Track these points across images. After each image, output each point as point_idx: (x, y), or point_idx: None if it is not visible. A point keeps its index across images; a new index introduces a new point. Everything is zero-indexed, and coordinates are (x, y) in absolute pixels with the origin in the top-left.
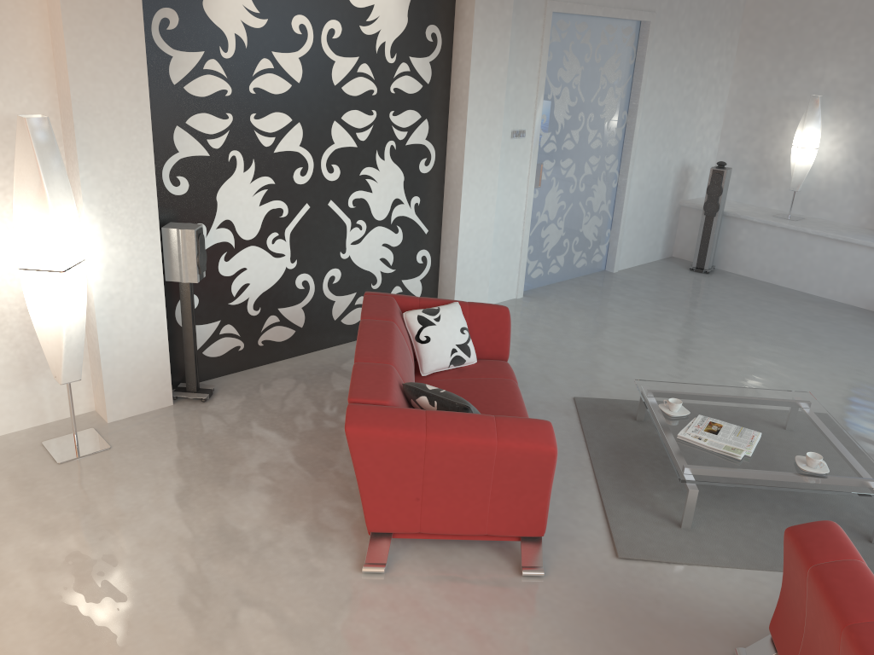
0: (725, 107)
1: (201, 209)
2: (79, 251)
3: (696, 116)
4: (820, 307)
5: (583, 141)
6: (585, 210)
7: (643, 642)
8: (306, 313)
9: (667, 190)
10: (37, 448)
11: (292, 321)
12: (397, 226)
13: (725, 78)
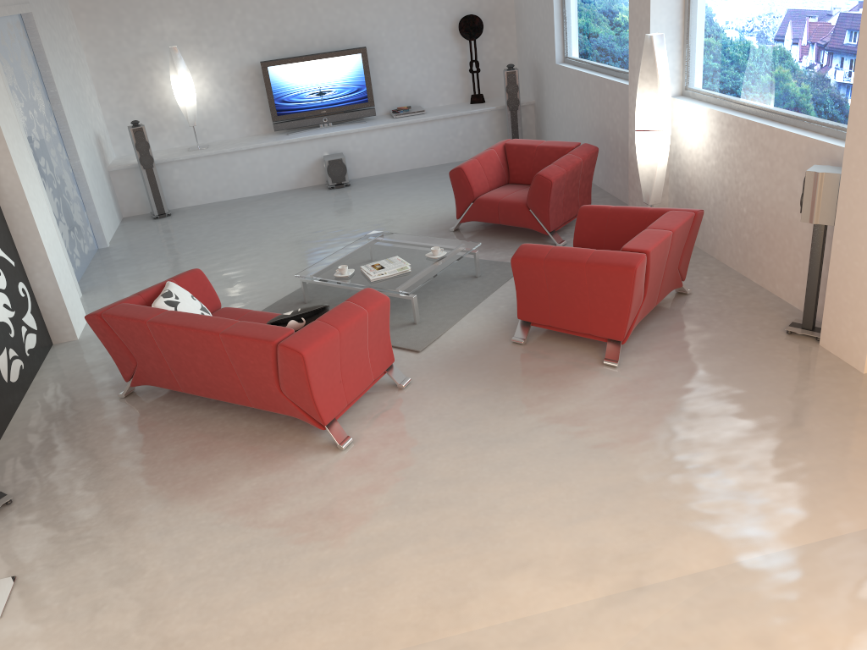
0: (91, 76)
1: None
2: None
3: (84, 90)
4: (269, 200)
5: (41, 137)
6: (68, 200)
7: (484, 365)
8: None
9: (98, 161)
10: None
11: None
12: None
13: (81, 51)
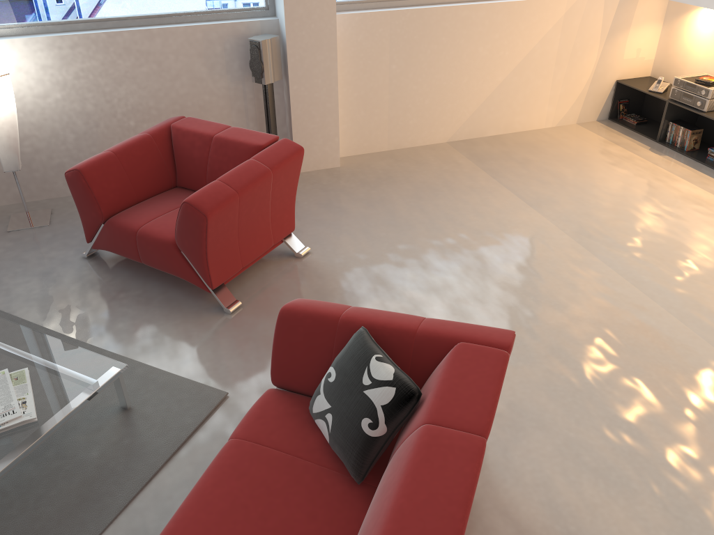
0: None
1: None
2: None
3: None
4: None
5: None
6: None
7: None
8: None
9: None
10: None
11: None
12: None
13: None
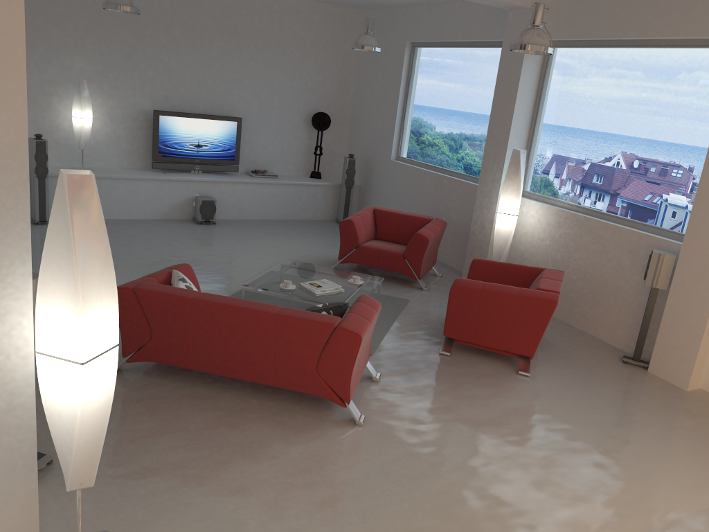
0: None
1: None
2: None
3: None
4: (145, 224)
5: None
6: None
7: (430, 368)
8: None
9: None
10: None
11: None
12: None
13: None
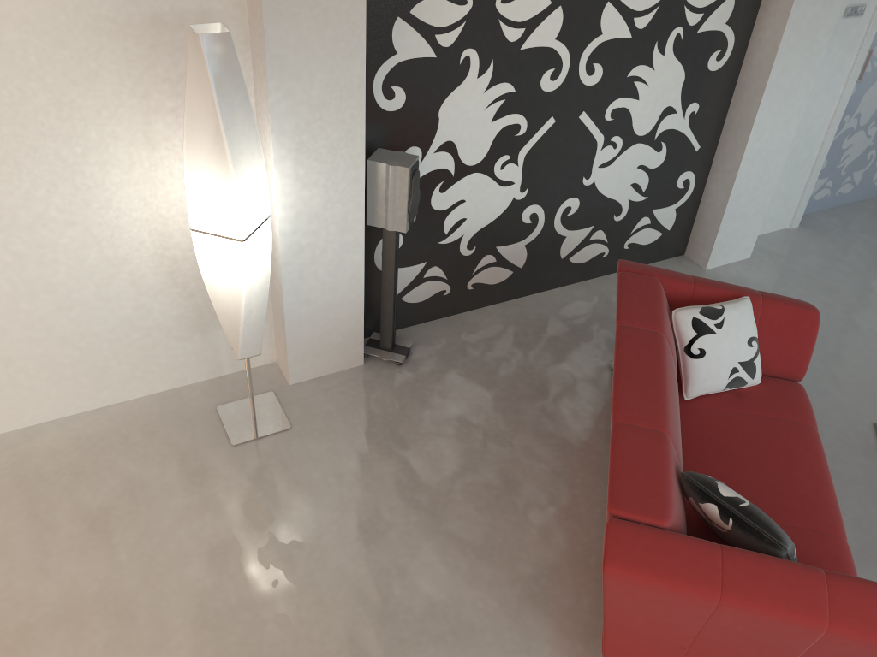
0: None
1: (418, 128)
2: (264, 206)
3: None
4: None
5: None
6: None
7: None
8: (529, 251)
9: None
10: (210, 415)
11: (510, 260)
12: (661, 142)
13: None
